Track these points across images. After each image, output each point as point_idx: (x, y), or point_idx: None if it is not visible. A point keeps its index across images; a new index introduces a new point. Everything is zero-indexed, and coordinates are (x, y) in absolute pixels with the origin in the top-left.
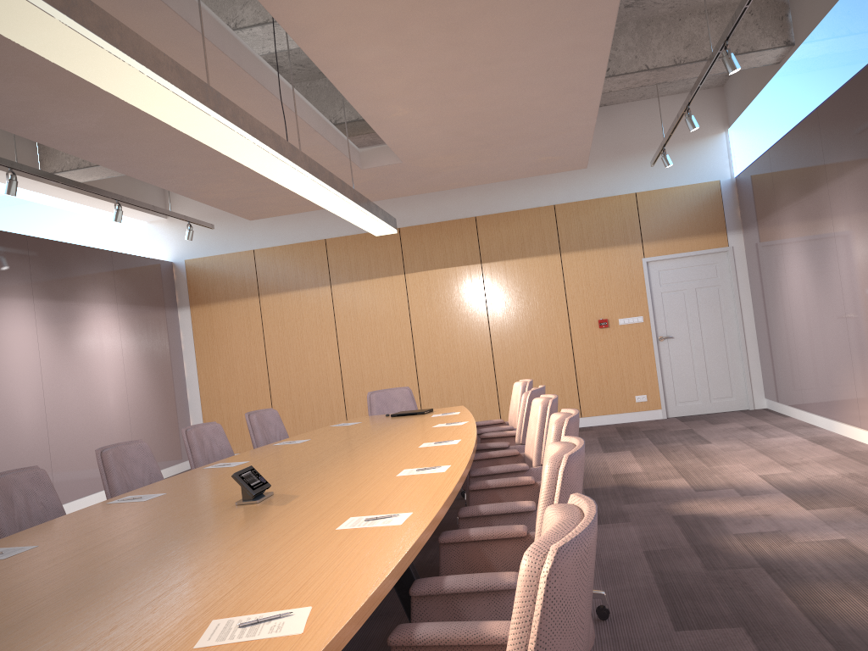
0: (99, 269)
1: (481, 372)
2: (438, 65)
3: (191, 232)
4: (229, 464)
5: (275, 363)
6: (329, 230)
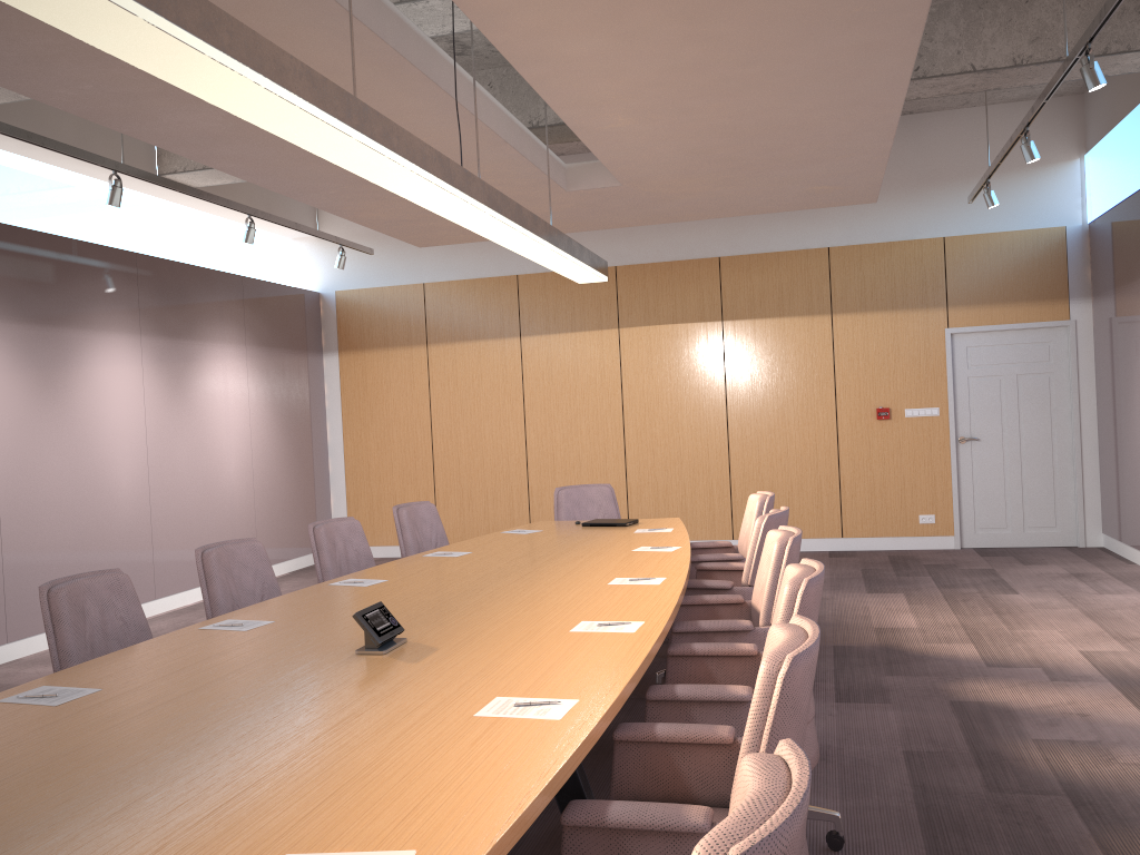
0: (225, 300)
1: (712, 466)
2: (674, 65)
3: (343, 259)
4: (361, 582)
5: (442, 433)
6: (523, 264)
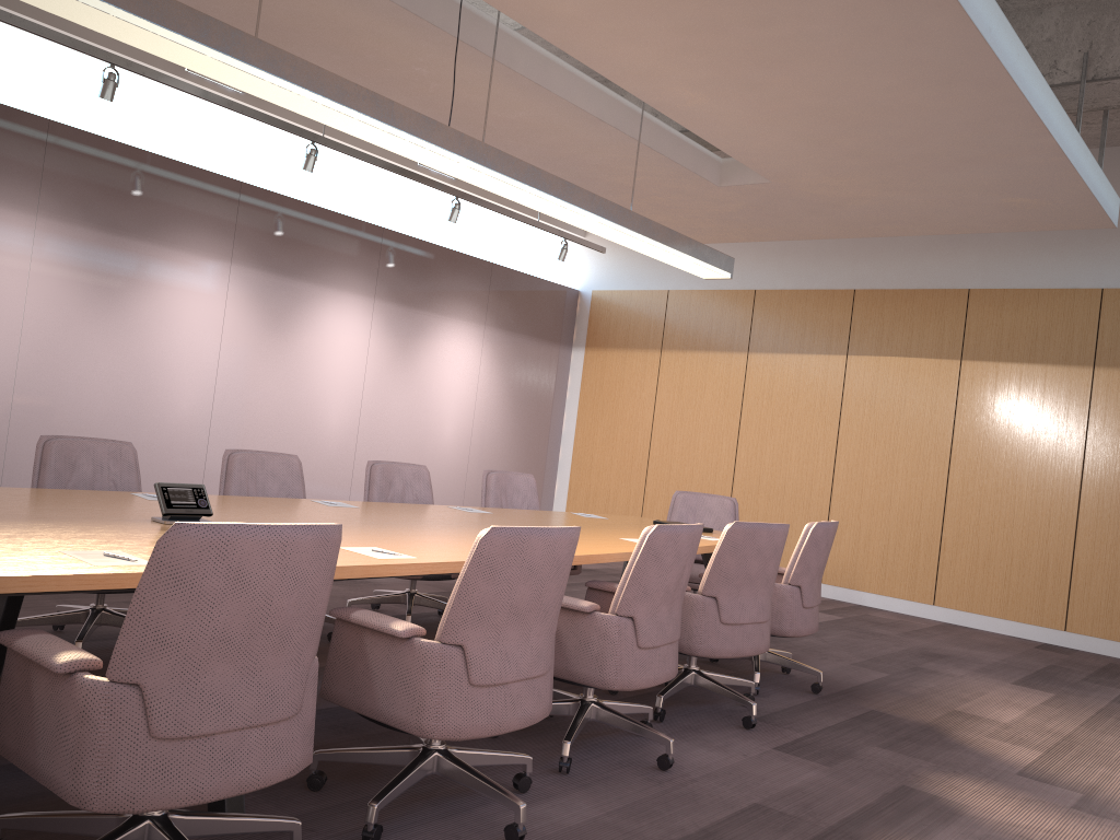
0: (470, 281)
1: (922, 519)
2: (684, 25)
3: (564, 252)
4: (335, 504)
5: (659, 438)
6: (762, 279)
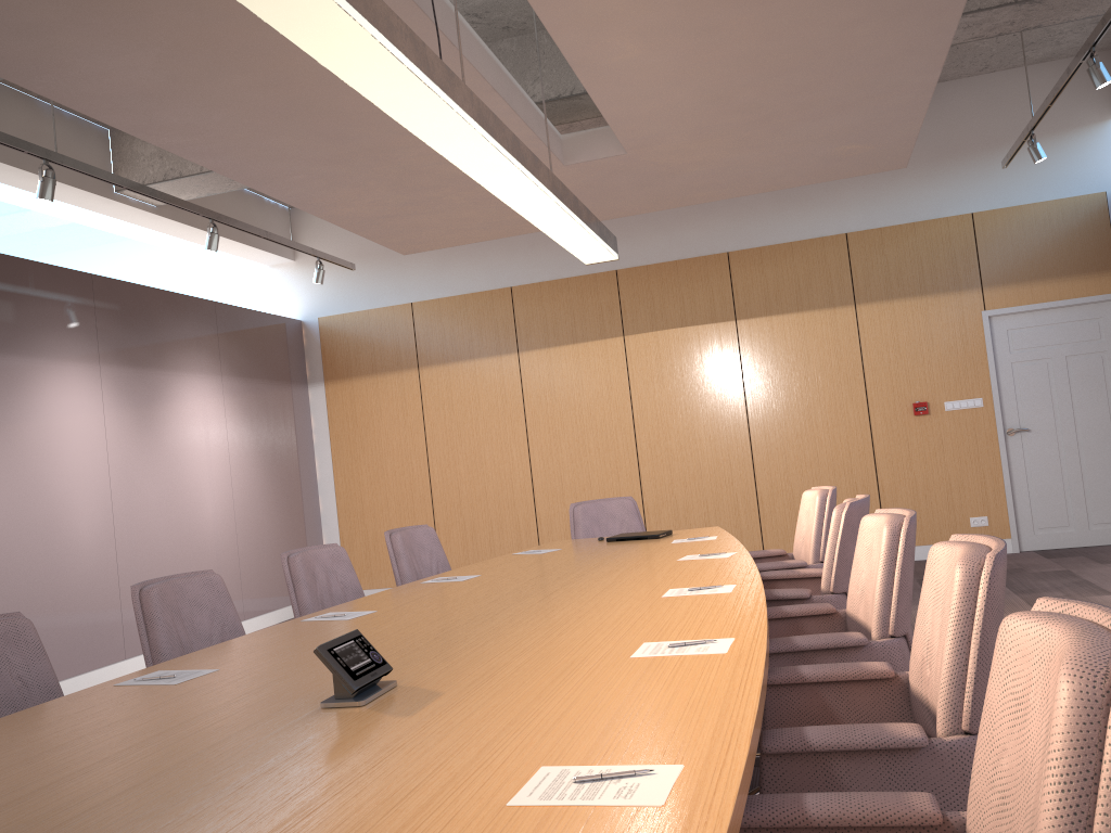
0: (197, 327)
1: (735, 479)
2: None
3: (322, 272)
4: (343, 616)
5: (439, 462)
6: (516, 275)
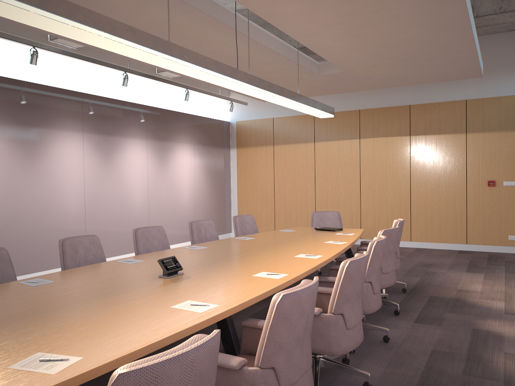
0: (185, 125)
1: (401, 206)
2: (340, 14)
3: (232, 107)
4: (196, 248)
5: (278, 185)
6: None
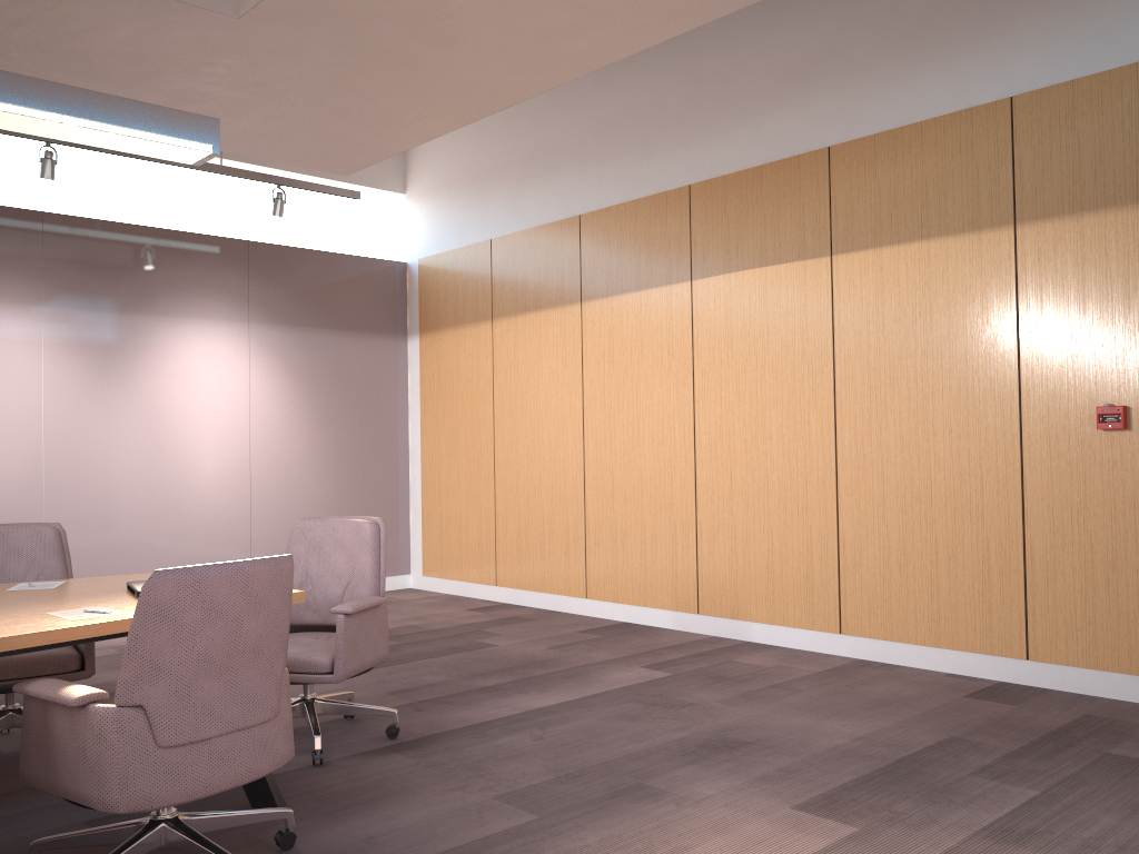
0: (213, 268)
1: (810, 504)
2: None
3: (278, 202)
4: None
5: (502, 437)
6: (586, 199)
